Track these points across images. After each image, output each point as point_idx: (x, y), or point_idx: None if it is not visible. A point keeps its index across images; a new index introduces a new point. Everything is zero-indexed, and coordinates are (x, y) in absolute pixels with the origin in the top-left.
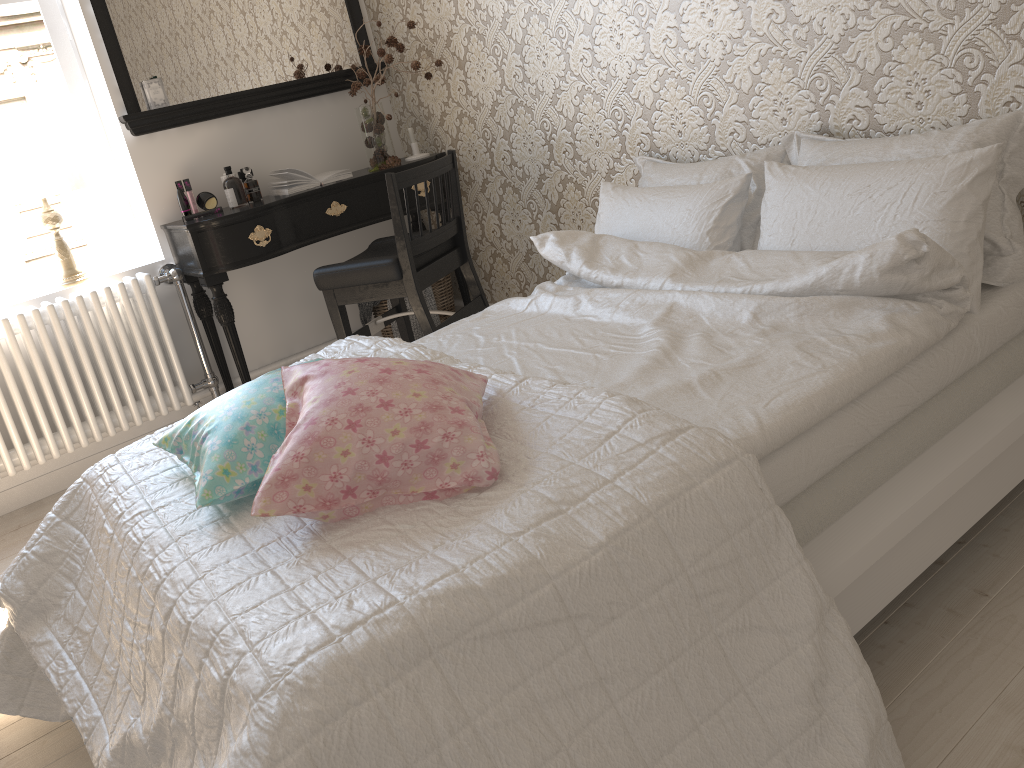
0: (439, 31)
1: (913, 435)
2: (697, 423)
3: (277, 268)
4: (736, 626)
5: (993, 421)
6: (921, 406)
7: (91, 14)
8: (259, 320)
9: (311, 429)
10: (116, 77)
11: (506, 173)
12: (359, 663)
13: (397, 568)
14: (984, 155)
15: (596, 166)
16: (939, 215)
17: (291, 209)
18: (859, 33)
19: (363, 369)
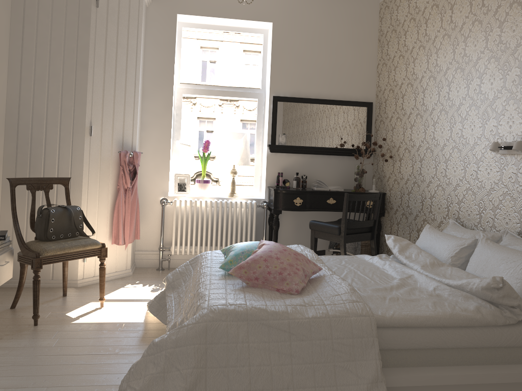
0: (396, 144)
1: (469, 355)
2: (373, 307)
3: (304, 216)
4: (343, 366)
5: (514, 369)
6: (481, 348)
7: (271, 108)
8: (290, 234)
9: (254, 256)
10: (271, 130)
11: (404, 209)
12: (228, 312)
13: (253, 300)
14: None
15: (436, 218)
16: None
17: (313, 195)
18: None
19: (278, 247)
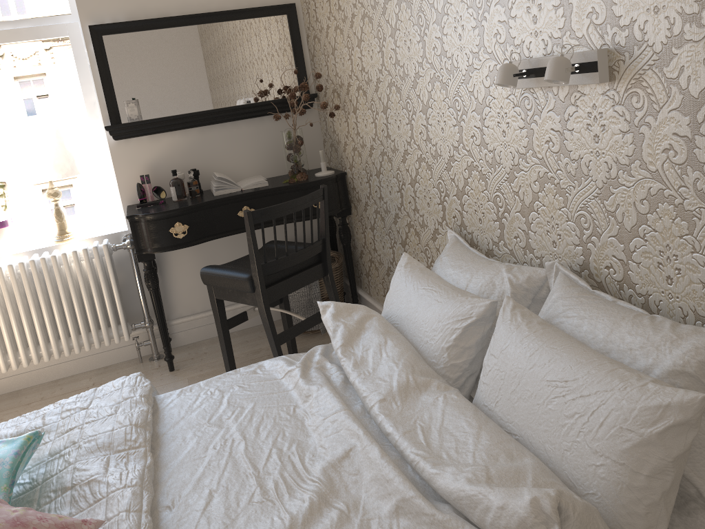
0: (343, 80)
1: None
2: None
3: (213, 243)
4: None
5: None
6: None
7: (93, 51)
8: (195, 280)
9: None
10: (105, 97)
11: (377, 203)
12: None
13: None
14: (684, 404)
15: (427, 222)
16: (620, 457)
17: (208, 210)
18: (619, 186)
19: None
